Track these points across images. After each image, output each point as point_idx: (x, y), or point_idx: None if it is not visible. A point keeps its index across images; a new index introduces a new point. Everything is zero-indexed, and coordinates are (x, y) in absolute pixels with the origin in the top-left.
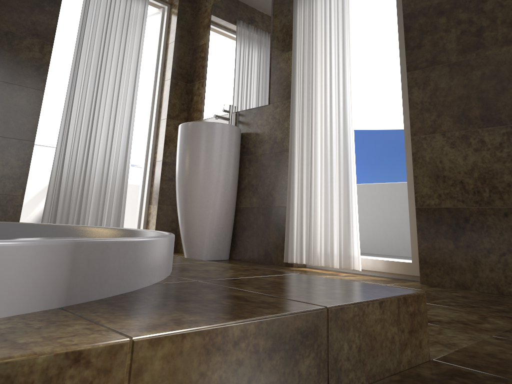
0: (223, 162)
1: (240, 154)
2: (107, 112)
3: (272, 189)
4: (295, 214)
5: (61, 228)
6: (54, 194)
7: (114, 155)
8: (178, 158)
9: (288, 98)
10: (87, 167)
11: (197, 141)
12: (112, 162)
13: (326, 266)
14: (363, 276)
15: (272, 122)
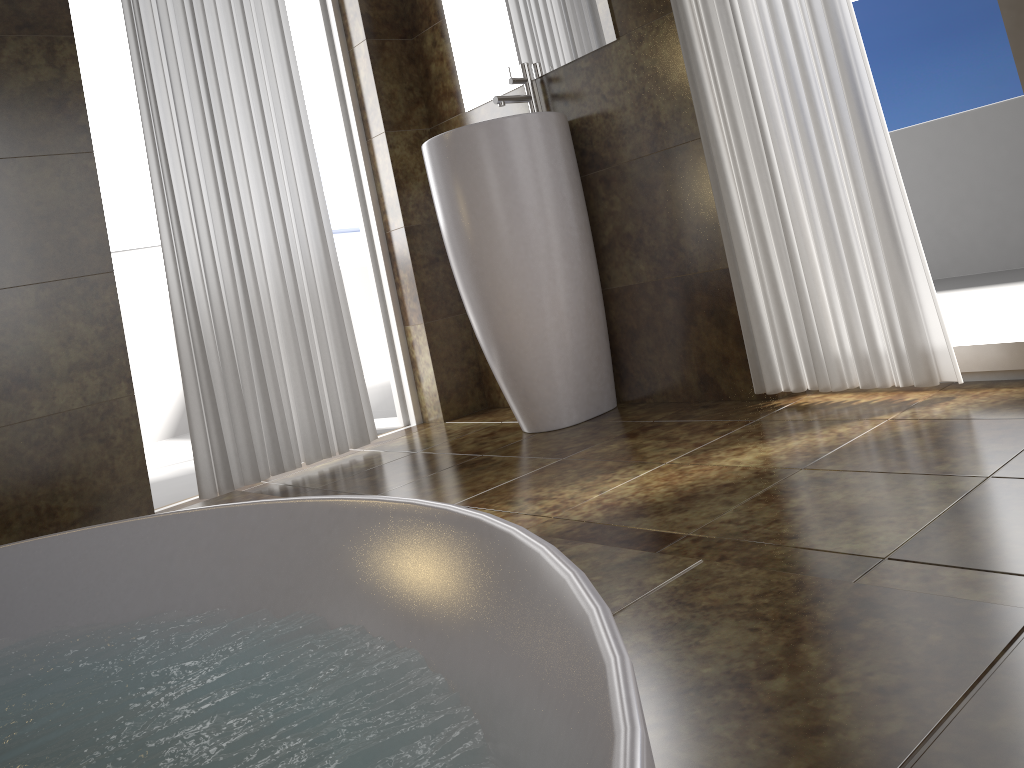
0: (550, 205)
1: (579, 171)
2: (250, 157)
3: (681, 235)
4: (756, 283)
5: (237, 516)
6: (198, 371)
7: (298, 247)
8: (443, 221)
9: (663, 11)
10: (249, 291)
11: (476, 172)
12: (298, 264)
13: (869, 387)
14: (967, 391)
15: (638, 79)
